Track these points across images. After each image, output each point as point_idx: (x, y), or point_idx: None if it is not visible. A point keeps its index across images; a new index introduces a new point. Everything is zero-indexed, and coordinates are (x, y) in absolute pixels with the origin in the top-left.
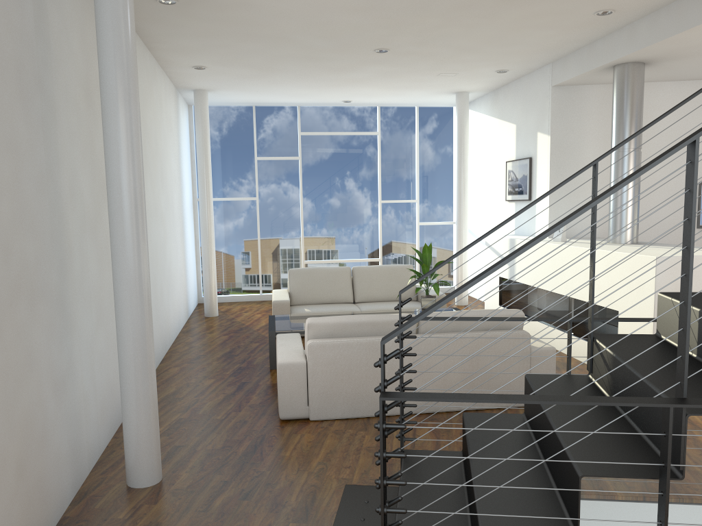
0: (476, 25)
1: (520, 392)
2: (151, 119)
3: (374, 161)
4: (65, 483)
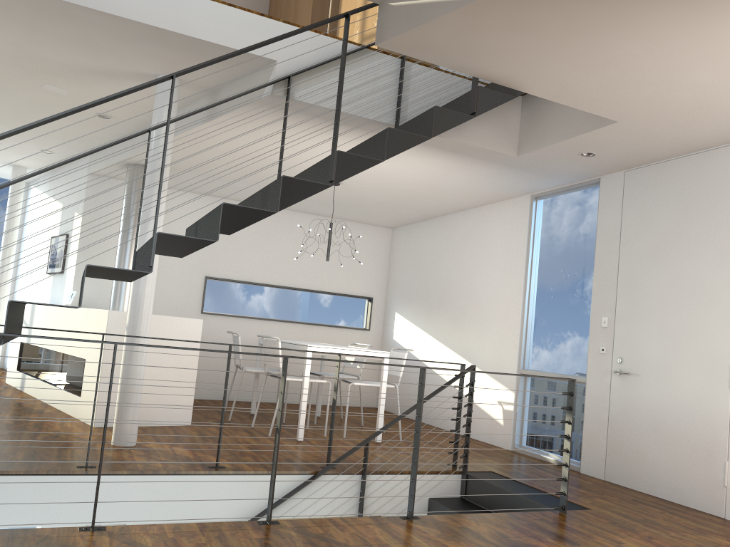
0: None
1: None
2: None
3: None
4: None
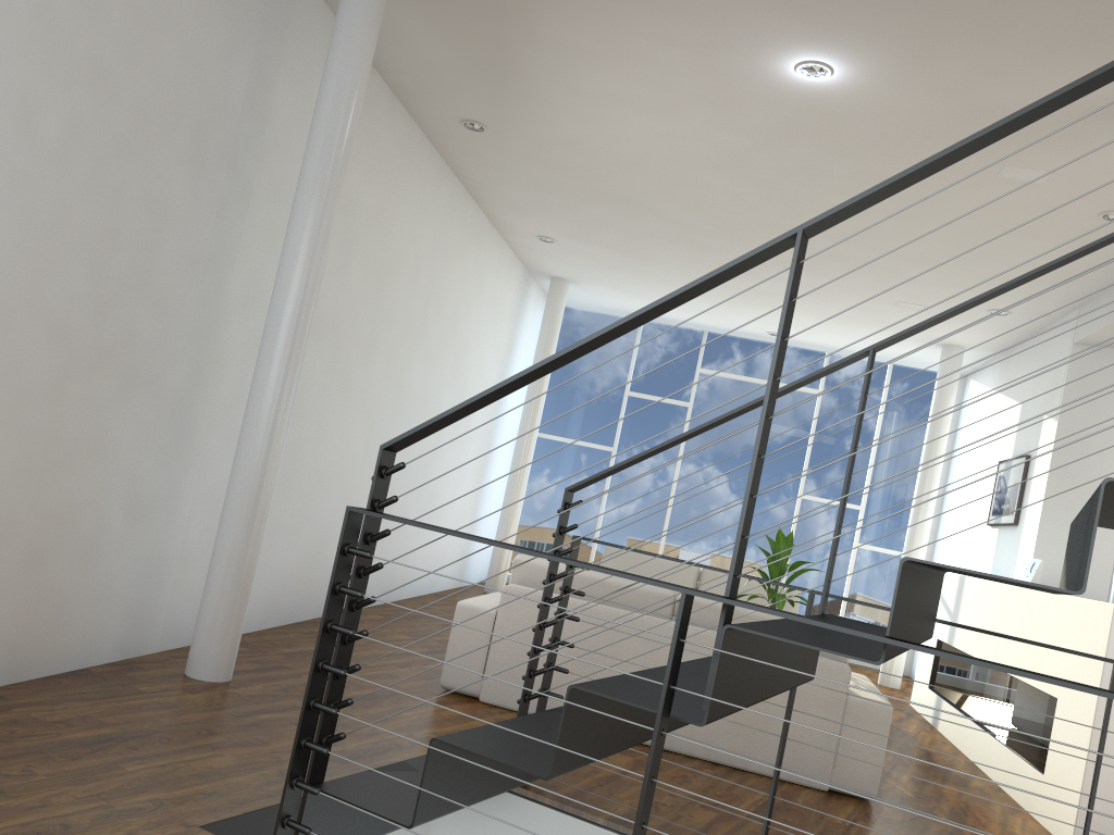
0: (912, 216)
1: (816, 763)
2: (453, 286)
3: (804, 432)
4: (107, 632)
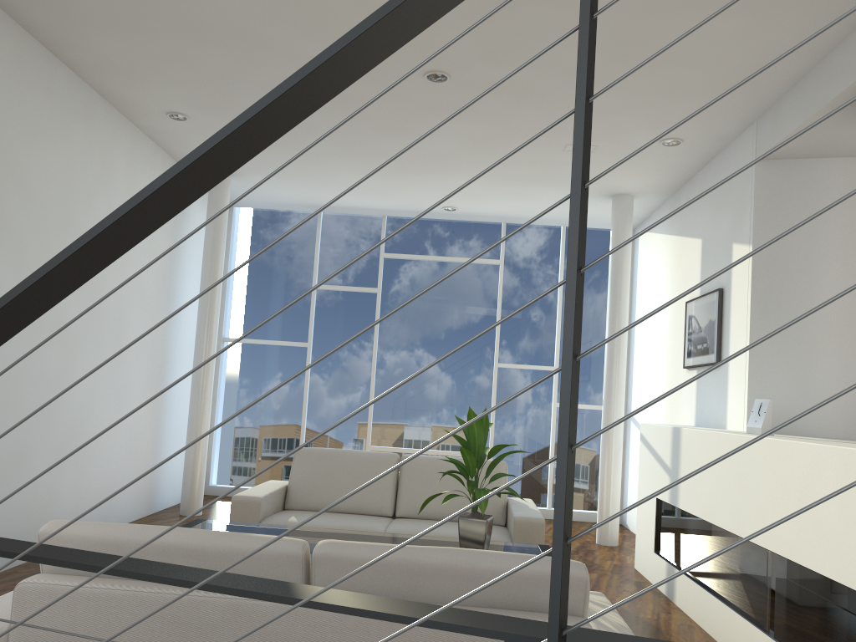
0: None
1: None
2: (52, 170)
3: (492, 303)
4: None
